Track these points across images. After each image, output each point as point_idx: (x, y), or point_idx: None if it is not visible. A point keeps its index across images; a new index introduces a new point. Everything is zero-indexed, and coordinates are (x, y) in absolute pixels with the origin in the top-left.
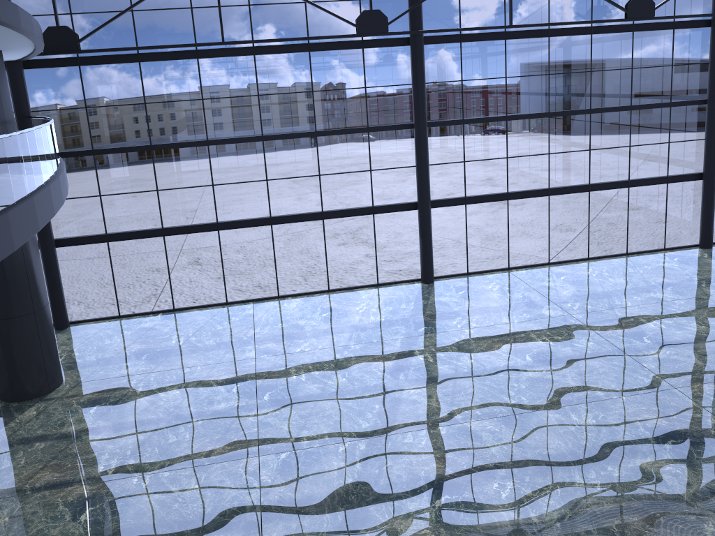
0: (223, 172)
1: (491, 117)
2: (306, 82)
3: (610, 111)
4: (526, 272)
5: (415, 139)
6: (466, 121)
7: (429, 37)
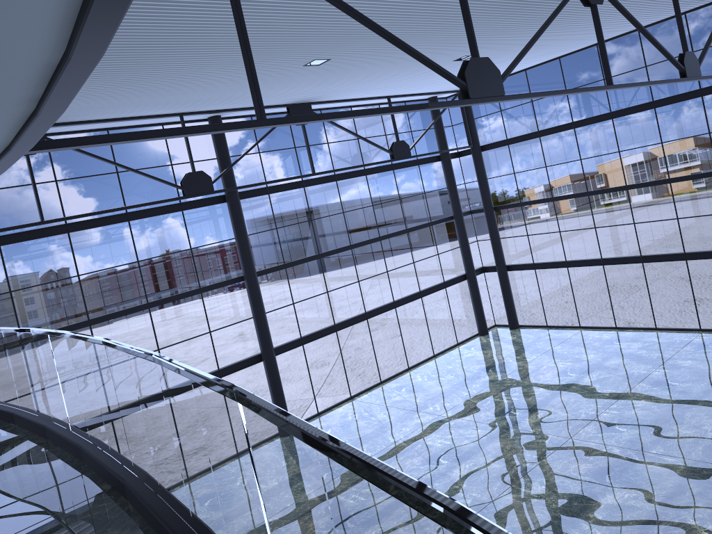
0: None
1: (308, 257)
2: None
3: (394, 236)
4: (368, 395)
5: (248, 291)
6: (287, 264)
7: (241, 192)
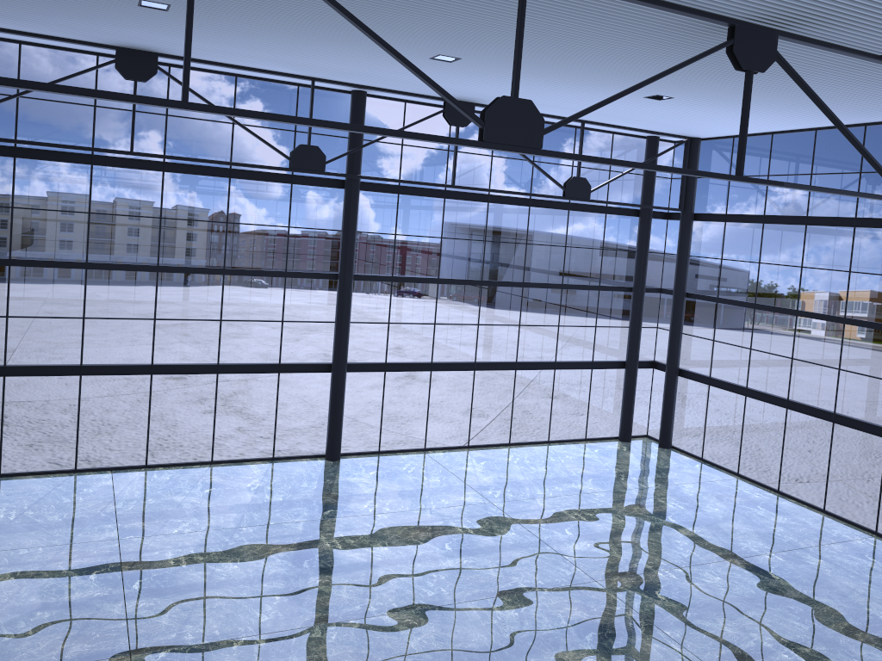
0: (51, 304)
1: (423, 278)
2: (182, 205)
3: (542, 287)
4: (443, 454)
5: (337, 292)
6: (395, 278)
7: (366, 183)
